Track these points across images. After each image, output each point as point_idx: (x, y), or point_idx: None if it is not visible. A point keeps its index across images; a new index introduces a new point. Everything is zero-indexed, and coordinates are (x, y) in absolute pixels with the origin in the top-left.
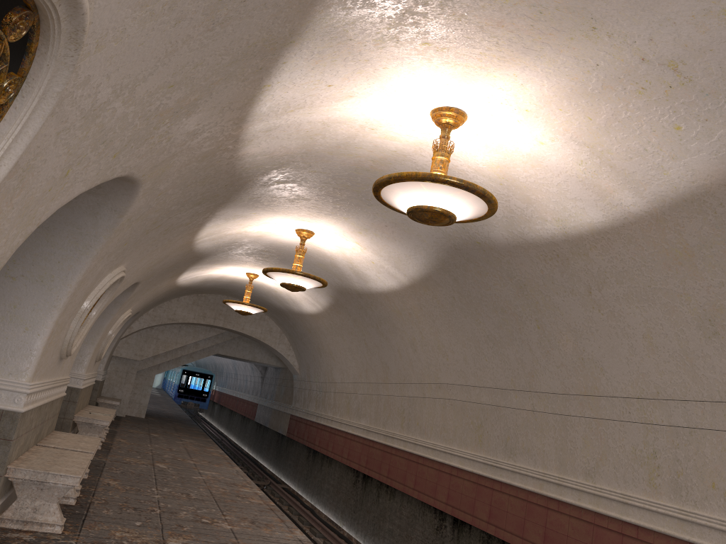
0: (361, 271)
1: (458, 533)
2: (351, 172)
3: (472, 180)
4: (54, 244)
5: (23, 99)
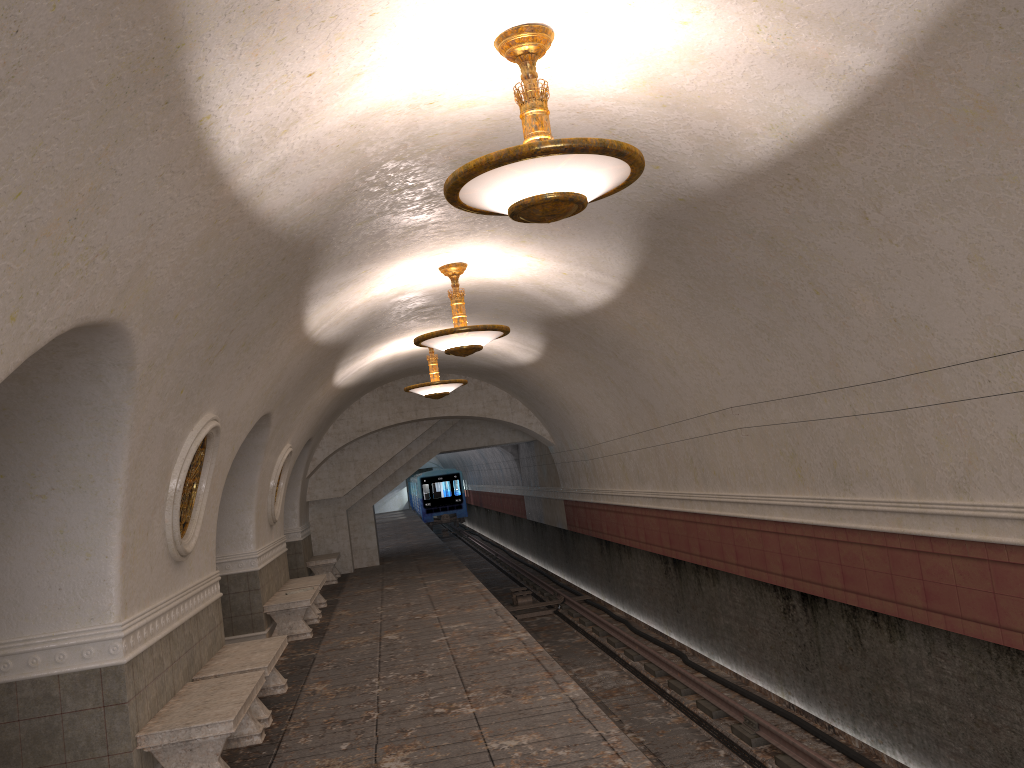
0: (558, 290)
1: (812, 611)
2: (451, 170)
3: (621, 115)
4: (71, 434)
5: None
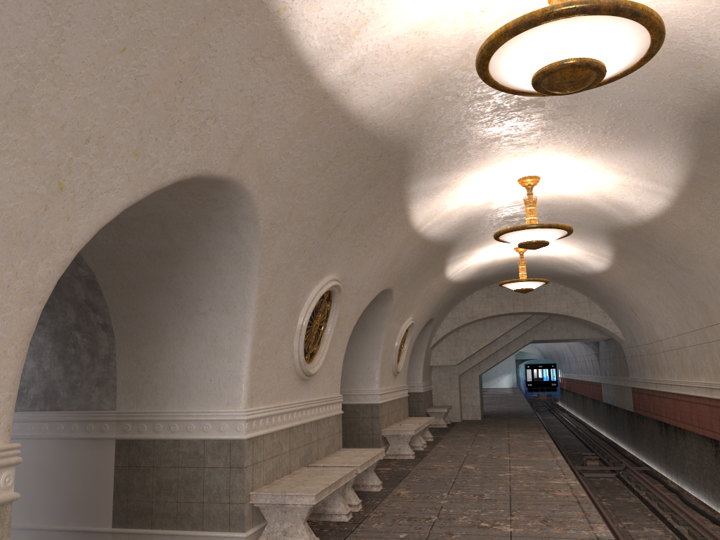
0: (619, 201)
1: None
2: None
3: (659, 14)
4: (221, 270)
5: None
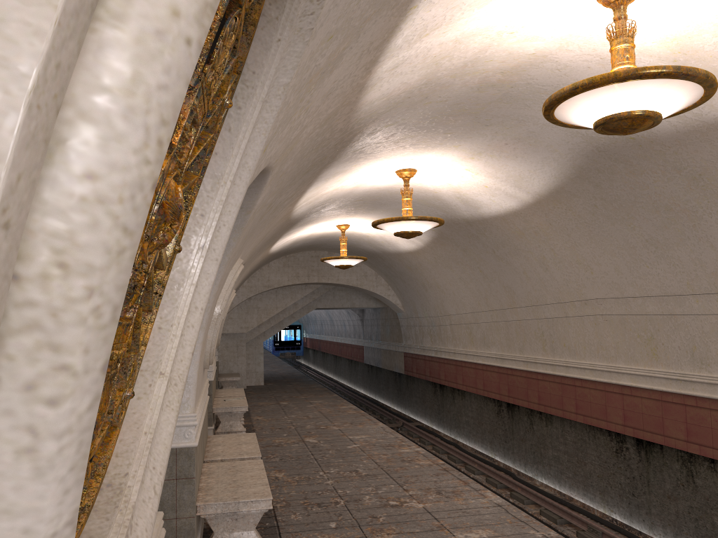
0: (471, 198)
1: (646, 454)
2: (472, 93)
3: None
4: None
5: (239, 112)
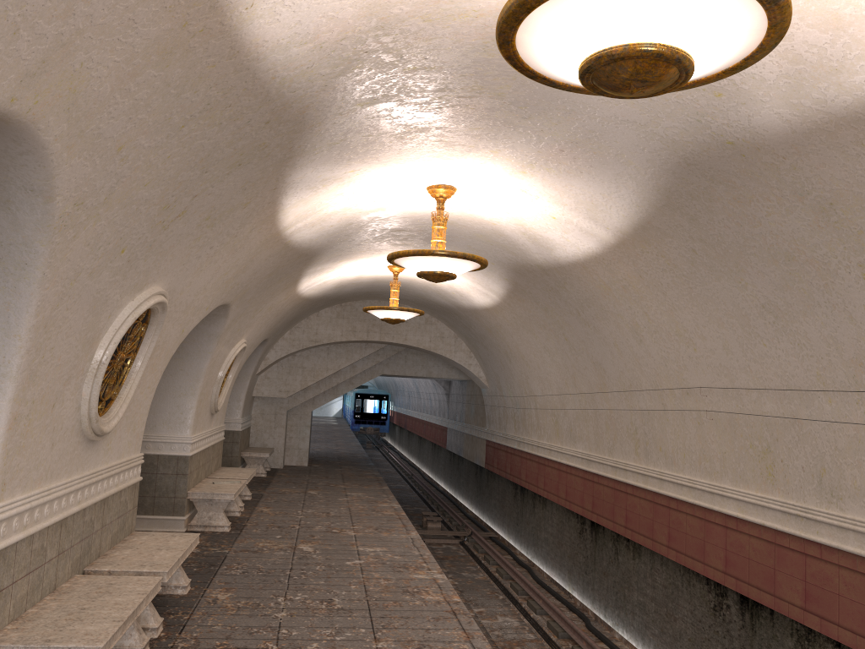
0: (540, 235)
1: (751, 618)
2: (477, 56)
3: None
4: None
5: None
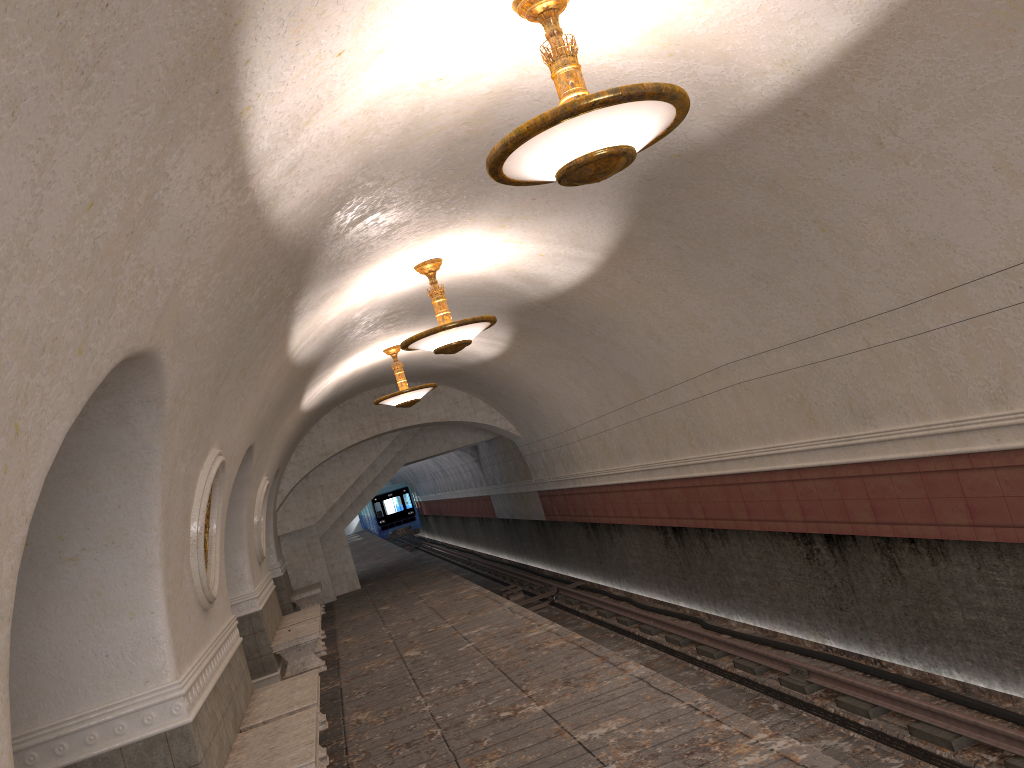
0: (532, 274)
1: (840, 551)
2: (445, 155)
3: (625, 72)
4: (98, 486)
5: None
